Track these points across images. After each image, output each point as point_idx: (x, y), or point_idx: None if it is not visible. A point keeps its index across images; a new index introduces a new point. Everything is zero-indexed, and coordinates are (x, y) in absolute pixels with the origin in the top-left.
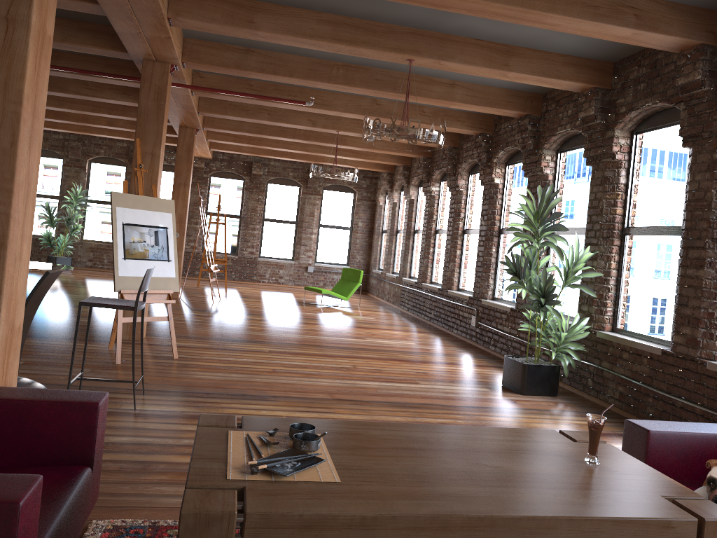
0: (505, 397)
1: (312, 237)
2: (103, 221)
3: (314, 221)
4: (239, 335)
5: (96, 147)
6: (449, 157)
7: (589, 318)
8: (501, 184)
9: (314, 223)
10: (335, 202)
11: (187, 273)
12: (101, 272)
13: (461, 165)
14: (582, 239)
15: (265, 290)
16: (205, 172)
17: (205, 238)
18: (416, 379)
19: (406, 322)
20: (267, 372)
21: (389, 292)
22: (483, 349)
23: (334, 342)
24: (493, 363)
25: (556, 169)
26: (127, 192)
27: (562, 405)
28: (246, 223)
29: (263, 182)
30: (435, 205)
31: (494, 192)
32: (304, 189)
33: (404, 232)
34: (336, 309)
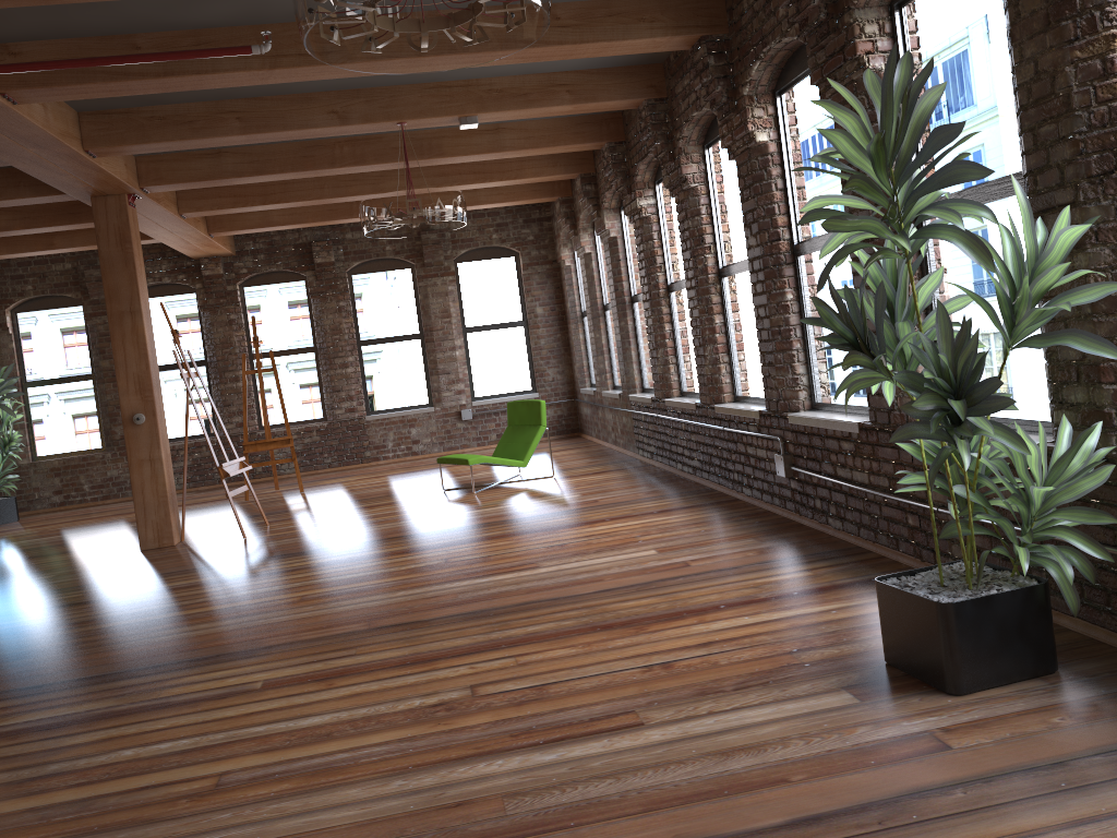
0: (910, 724)
1: (456, 354)
2: (66, 415)
3: (453, 325)
4: (229, 635)
5: (16, 283)
6: (652, 124)
7: (1102, 423)
8: (774, 142)
9: (453, 328)
10: (485, 280)
11: (185, 489)
12: (80, 509)
13: (680, 133)
14: (1014, 209)
15: (381, 476)
16: (229, 282)
17: (260, 403)
18: (639, 703)
19: (645, 489)
20: (190, 798)
21: (614, 427)
22: (816, 527)
23: (457, 601)
24: (848, 573)
25: (897, 52)
26: (95, 351)
27: (1093, 716)
28: (328, 357)
29: (341, 275)
30: (654, 236)
31: (762, 166)
32: (420, 270)
33: (613, 305)
34: (506, 489)
